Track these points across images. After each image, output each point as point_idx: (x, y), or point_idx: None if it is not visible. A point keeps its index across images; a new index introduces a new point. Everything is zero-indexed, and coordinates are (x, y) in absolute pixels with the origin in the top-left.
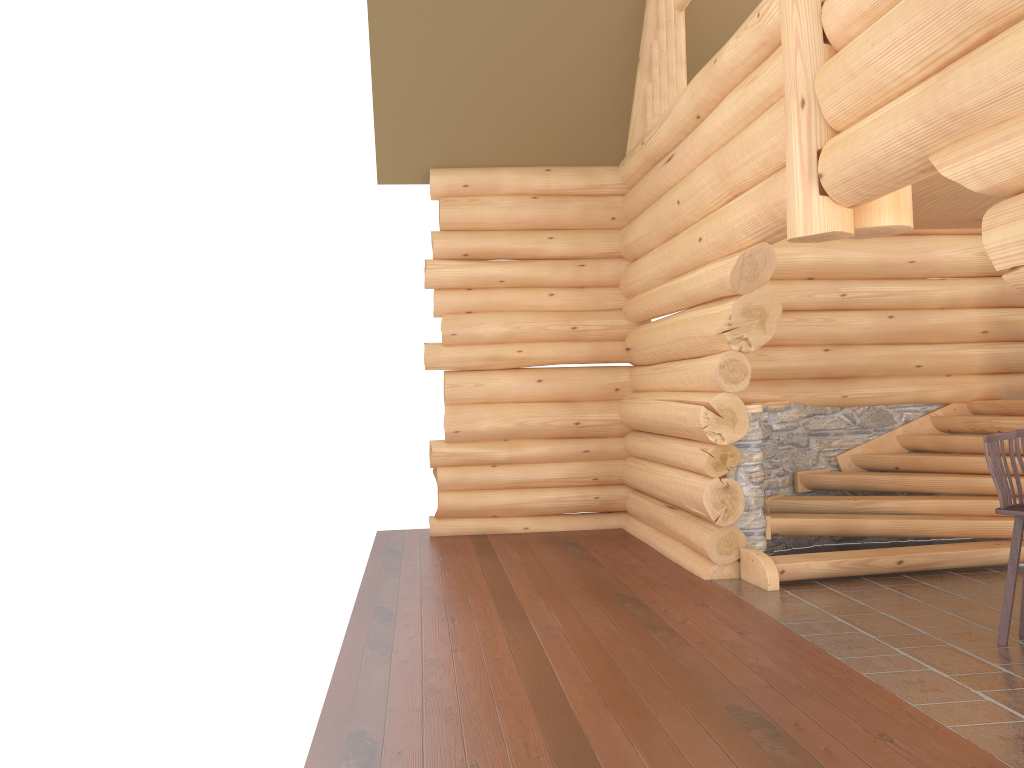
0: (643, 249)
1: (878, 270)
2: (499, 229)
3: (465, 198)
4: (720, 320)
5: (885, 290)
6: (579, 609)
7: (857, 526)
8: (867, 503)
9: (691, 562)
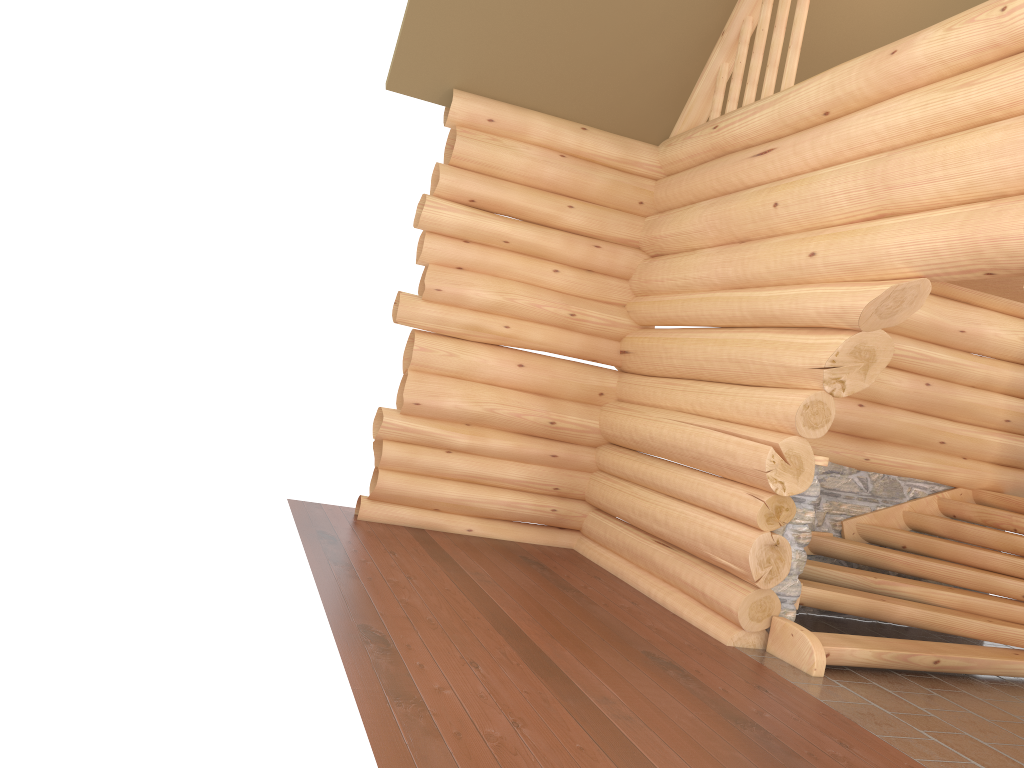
0: (679, 246)
1: (929, 332)
2: (515, 181)
3: (486, 135)
4: (820, 353)
5: (930, 355)
6: (620, 671)
7: (887, 610)
8: (887, 583)
9: (703, 619)
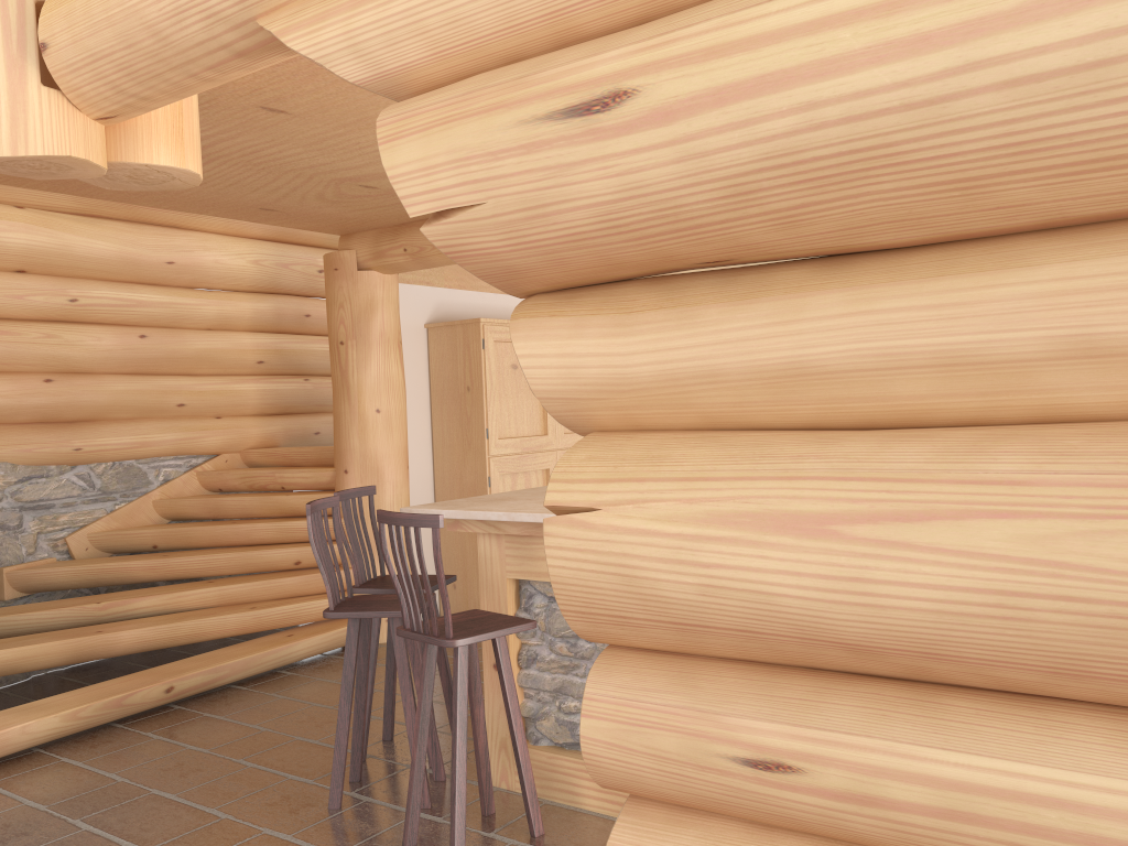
0: None
1: (125, 269)
2: None
3: None
4: None
5: (135, 298)
6: None
7: (104, 644)
8: (117, 605)
9: None
